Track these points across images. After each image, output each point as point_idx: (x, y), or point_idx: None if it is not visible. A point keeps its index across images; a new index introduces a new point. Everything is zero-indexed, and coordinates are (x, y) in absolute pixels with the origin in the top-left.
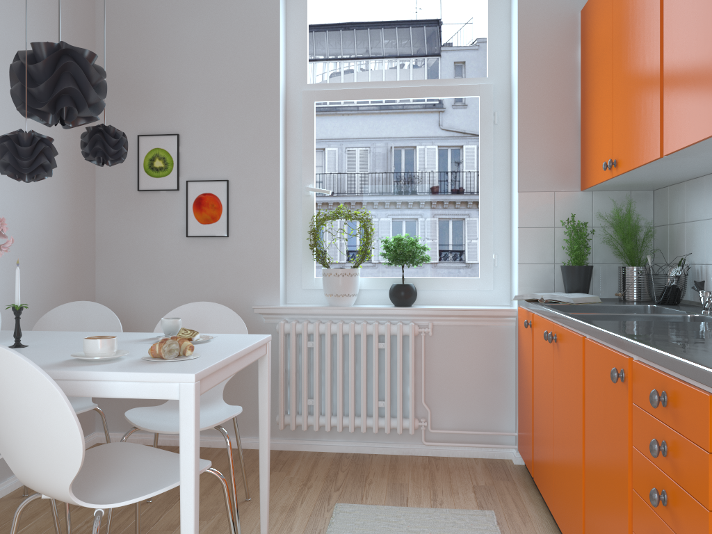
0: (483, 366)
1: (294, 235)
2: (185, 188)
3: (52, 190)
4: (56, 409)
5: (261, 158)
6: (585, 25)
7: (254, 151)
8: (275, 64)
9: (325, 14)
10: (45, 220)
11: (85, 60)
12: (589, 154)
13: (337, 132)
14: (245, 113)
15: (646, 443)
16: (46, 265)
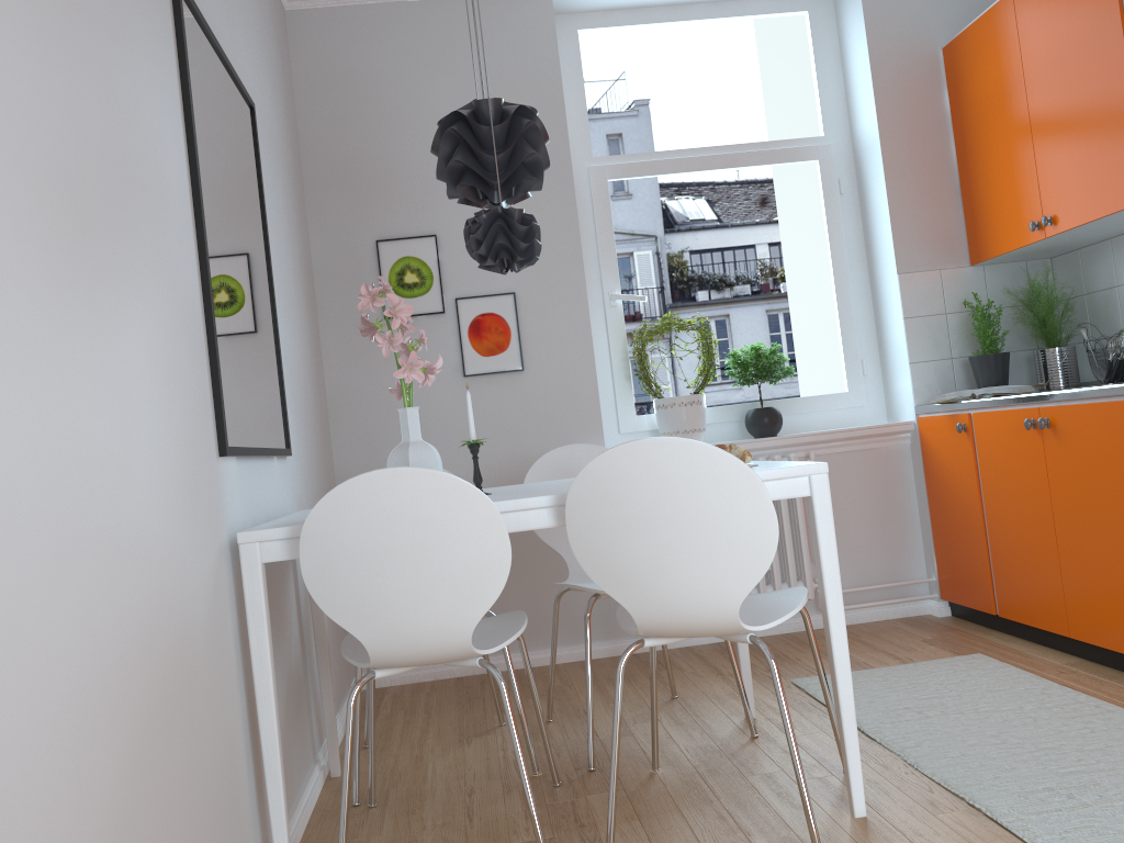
0: (878, 500)
1: (599, 362)
2: (453, 309)
3: (302, 322)
4: (749, 502)
5: (557, 258)
6: (956, 64)
7: (546, 250)
8: (561, 131)
9: (604, 64)
10: (304, 363)
11: (537, 120)
12: (987, 218)
13: (642, 219)
14: (527, 200)
15: None
16: (311, 428)
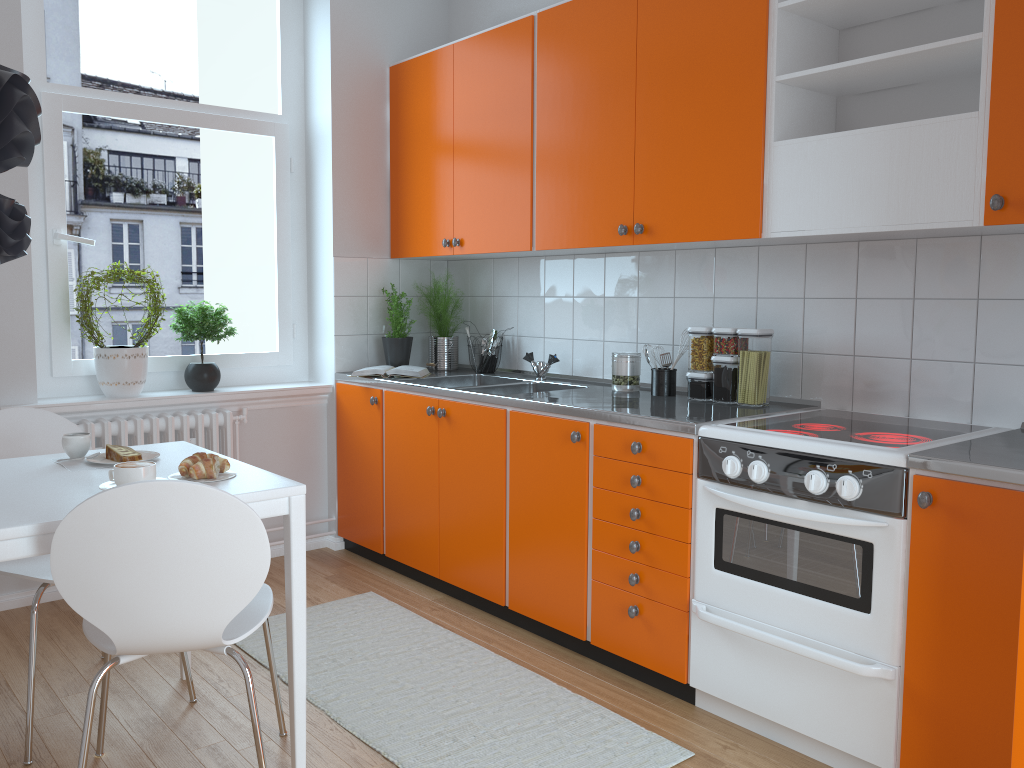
0: (296, 451)
1: (35, 301)
2: None
3: None
4: (248, 539)
5: None
6: (400, 86)
7: None
8: (16, 50)
9: None
10: None
11: (31, 92)
12: (409, 224)
13: (97, 159)
14: None
15: (614, 481)
16: None
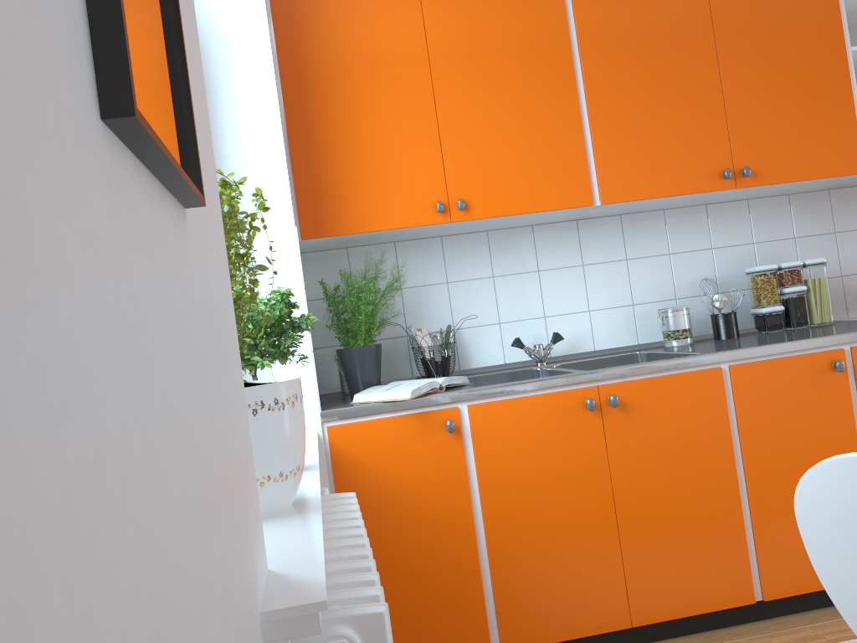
0: None
1: None
2: None
3: None
4: None
5: None
6: (298, 1)
7: None
8: None
9: None
10: None
11: None
12: (345, 188)
13: None
14: None
15: None
16: None
